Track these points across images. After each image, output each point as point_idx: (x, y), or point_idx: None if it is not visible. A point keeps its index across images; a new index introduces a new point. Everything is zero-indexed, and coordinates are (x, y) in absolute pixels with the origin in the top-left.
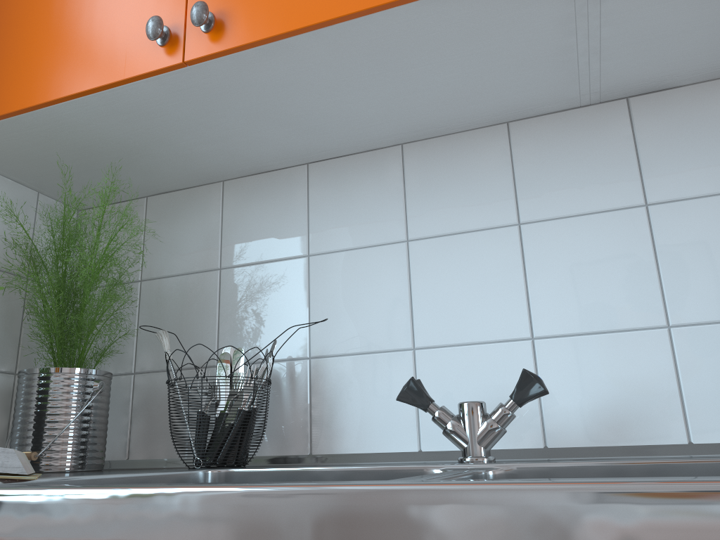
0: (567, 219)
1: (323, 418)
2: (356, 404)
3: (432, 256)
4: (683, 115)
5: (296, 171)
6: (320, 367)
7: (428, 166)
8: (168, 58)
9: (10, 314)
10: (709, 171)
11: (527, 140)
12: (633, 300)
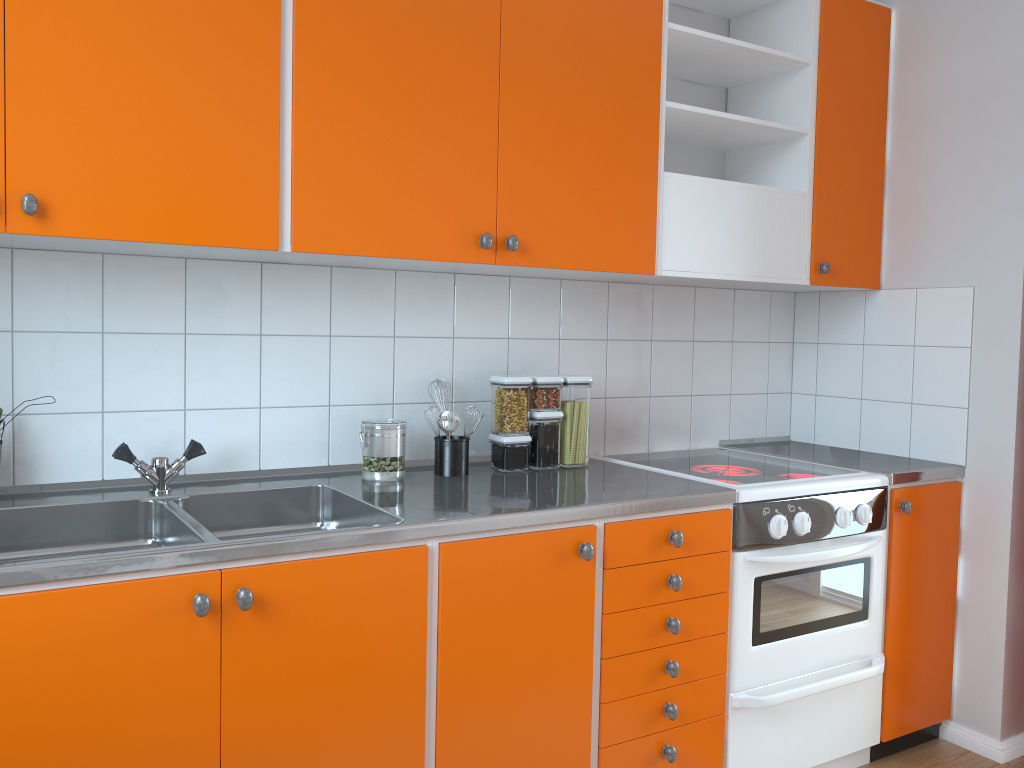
0: (216, 335)
1: (25, 459)
2: (55, 450)
3: (122, 347)
4: (289, 283)
5: (0, 252)
6: (24, 422)
7: (124, 277)
8: None
9: None
10: (296, 321)
11: (198, 276)
12: (245, 391)
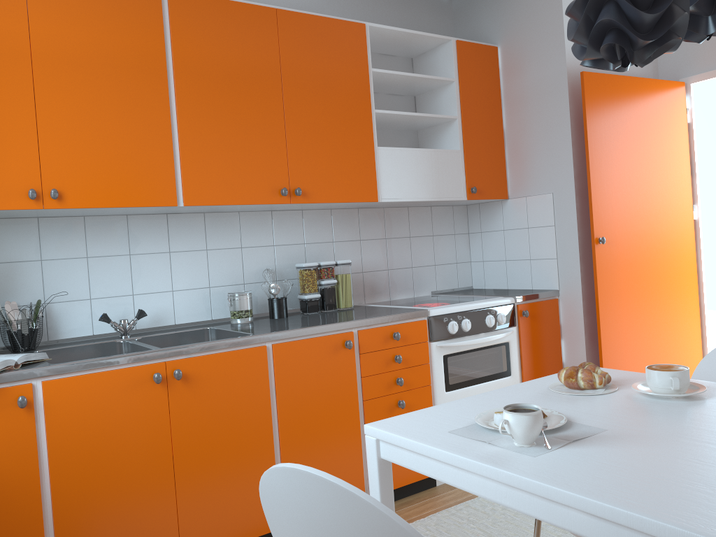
0: (146, 254)
1: (53, 326)
2: (68, 320)
3: (98, 264)
4: (182, 223)
5: (32, 220)
6: (51, 307)
7: (96, 227)
8: (36, 205)
9: None
10: (187, 243)
11: (134, 223)
12: (164, 283)
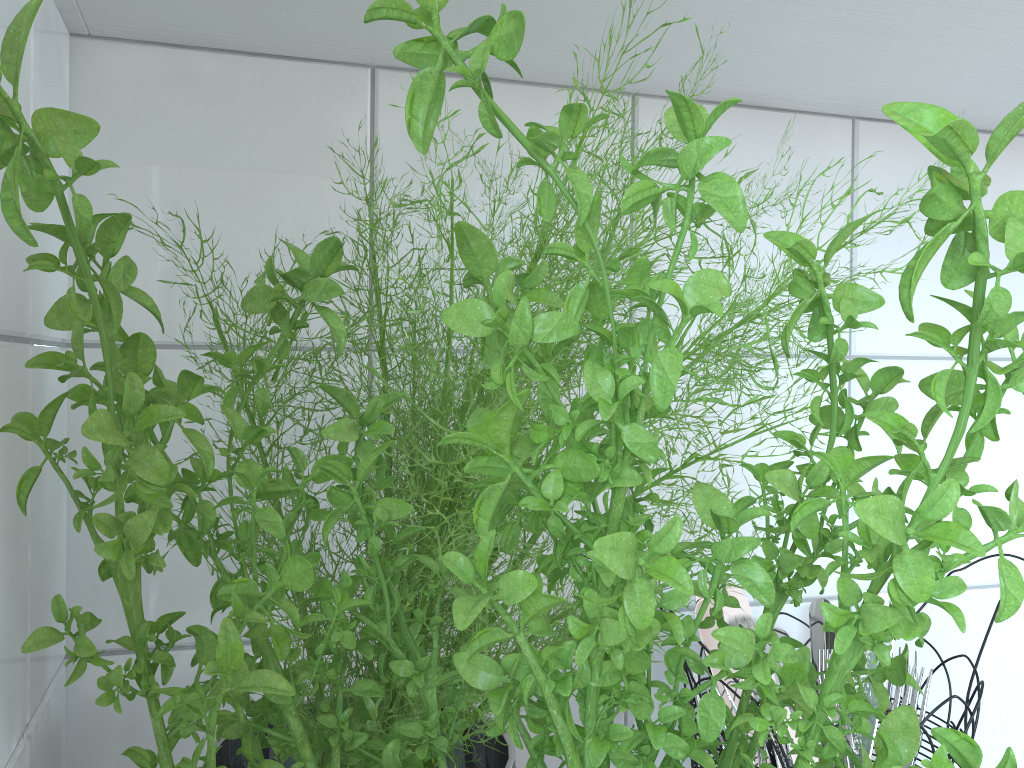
0: None
1: None
2: (936, 694)
3: None
4: None
5: (829, 130)
6: None
7: None
8: None
9: (14, 514)
10: None
11: None
12: None
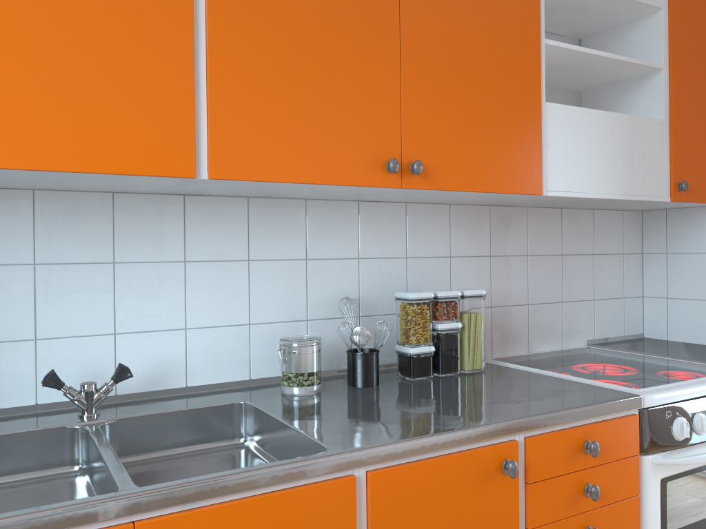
0: (142, 263)
1: None
2: None
3: (53, 277)
4: (210, 213)
5: None
6: None
7: (54, 211)
8: None
9: None
10: (217, 247)
11: (125, 208)
12: (171, 314)
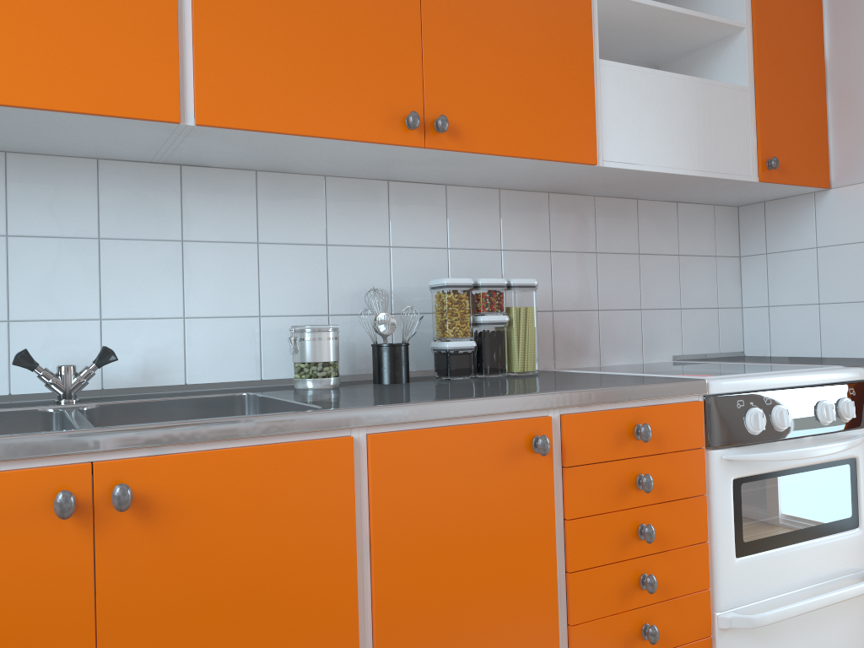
0: (133, 241)
1: None
2: None
3: (29, 251)
4: (211, 187)
5: None
6: None
7: (30, 177)
8: None
9: None
10: (220, 227)
11: (111, 177)
12: (167, 300)
